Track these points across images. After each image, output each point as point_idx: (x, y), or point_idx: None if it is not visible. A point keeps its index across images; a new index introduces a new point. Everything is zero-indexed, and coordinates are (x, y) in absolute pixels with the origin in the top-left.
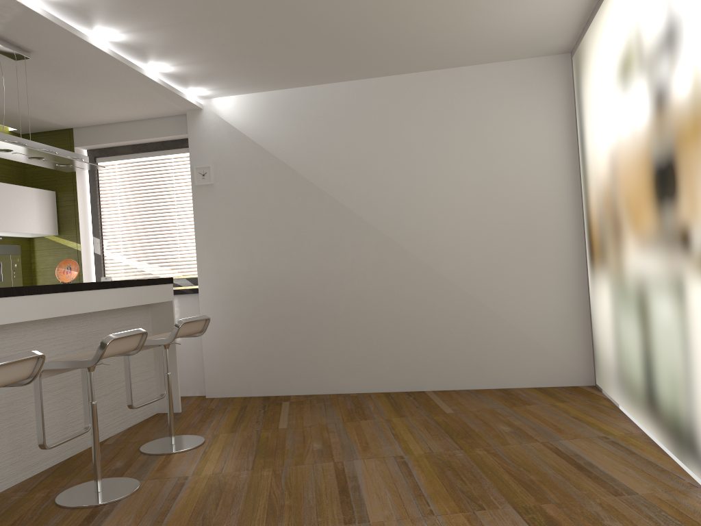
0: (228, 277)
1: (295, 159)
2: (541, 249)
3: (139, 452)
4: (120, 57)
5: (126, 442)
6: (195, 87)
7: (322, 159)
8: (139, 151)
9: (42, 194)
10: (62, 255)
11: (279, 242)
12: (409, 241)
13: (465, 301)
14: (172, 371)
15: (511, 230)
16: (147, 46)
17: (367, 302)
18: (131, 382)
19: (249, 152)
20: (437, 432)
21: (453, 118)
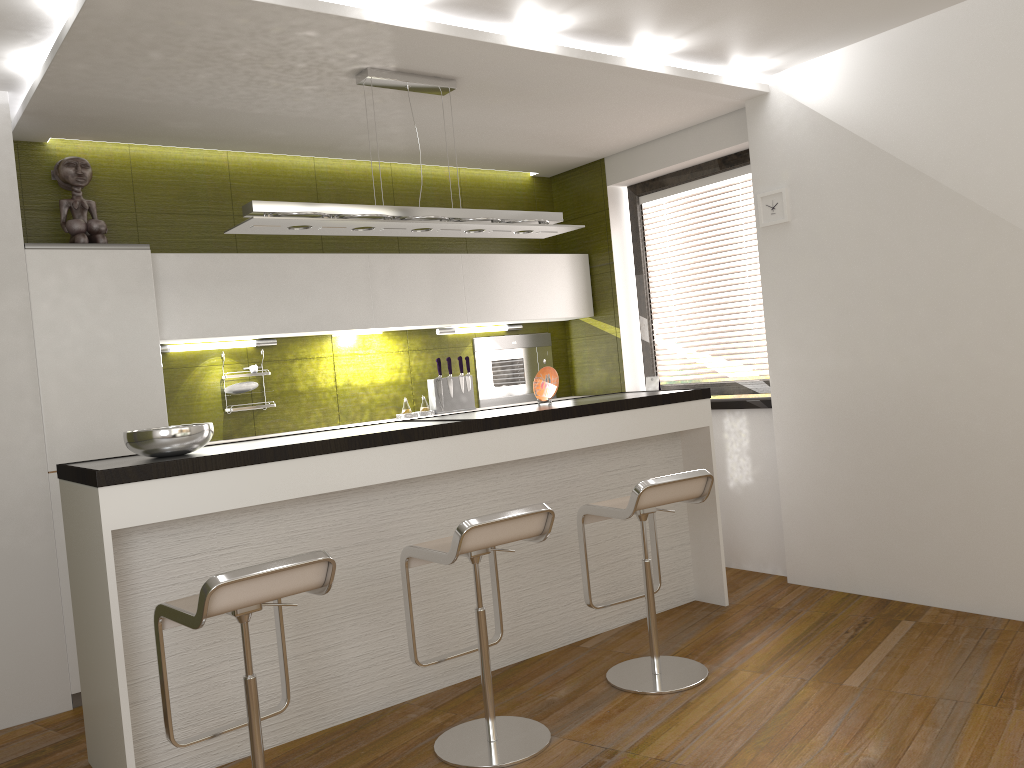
0: (816, 384)
1: (933, 158)
2: None
3: (604, 676)
4: (575, 51)
5: (608, 650)
6: (739, 61)
7: (990, 150)
8: (691, 177)
9: (566, 260)
10: (599, 345)
11: (905, 319)
12: None
13: None
14: (712, 539)
15: None
16: (610, 23)
17: None
18: (587, 568)
19: (847, 156)
20: None
21: None
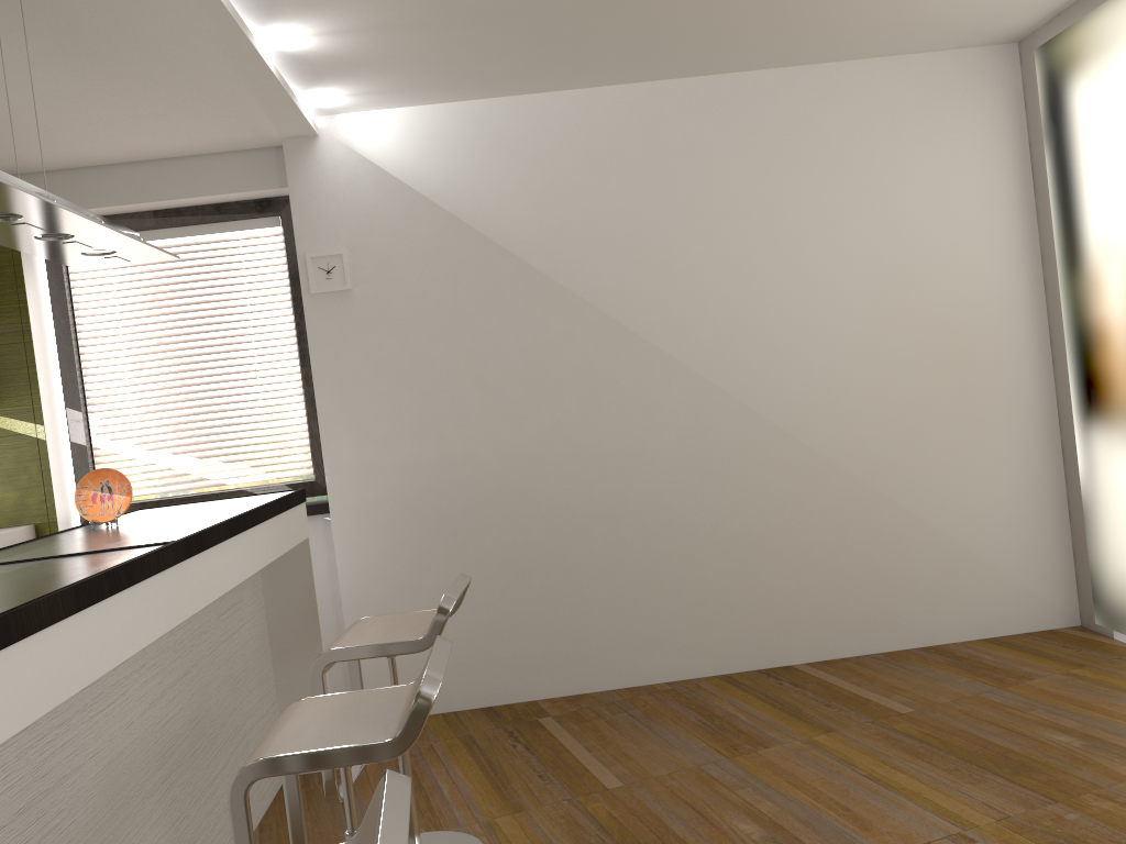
0: (392, 478)
1: (520, 238)
2: (982, 393)
3: None
4: (229, 5)
5: None
6: (323, 88)
7: (576, 237)
8: (164, 223)
9: None
10: (1, 452)
11: (496, 401)
12: (749, 389)
13: (856, 495)
14: None
15: (931, 361)
16: None
17: (676, 508)
18: None
19: (424, 224)
20: (949, 763)
21: (820, 158)
